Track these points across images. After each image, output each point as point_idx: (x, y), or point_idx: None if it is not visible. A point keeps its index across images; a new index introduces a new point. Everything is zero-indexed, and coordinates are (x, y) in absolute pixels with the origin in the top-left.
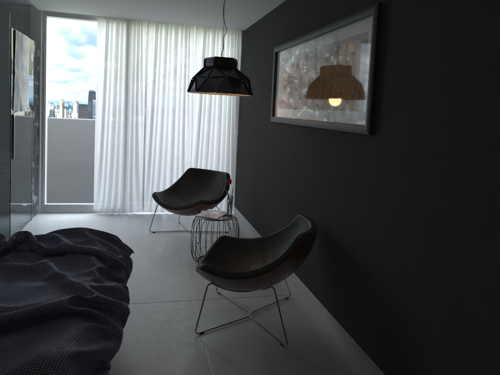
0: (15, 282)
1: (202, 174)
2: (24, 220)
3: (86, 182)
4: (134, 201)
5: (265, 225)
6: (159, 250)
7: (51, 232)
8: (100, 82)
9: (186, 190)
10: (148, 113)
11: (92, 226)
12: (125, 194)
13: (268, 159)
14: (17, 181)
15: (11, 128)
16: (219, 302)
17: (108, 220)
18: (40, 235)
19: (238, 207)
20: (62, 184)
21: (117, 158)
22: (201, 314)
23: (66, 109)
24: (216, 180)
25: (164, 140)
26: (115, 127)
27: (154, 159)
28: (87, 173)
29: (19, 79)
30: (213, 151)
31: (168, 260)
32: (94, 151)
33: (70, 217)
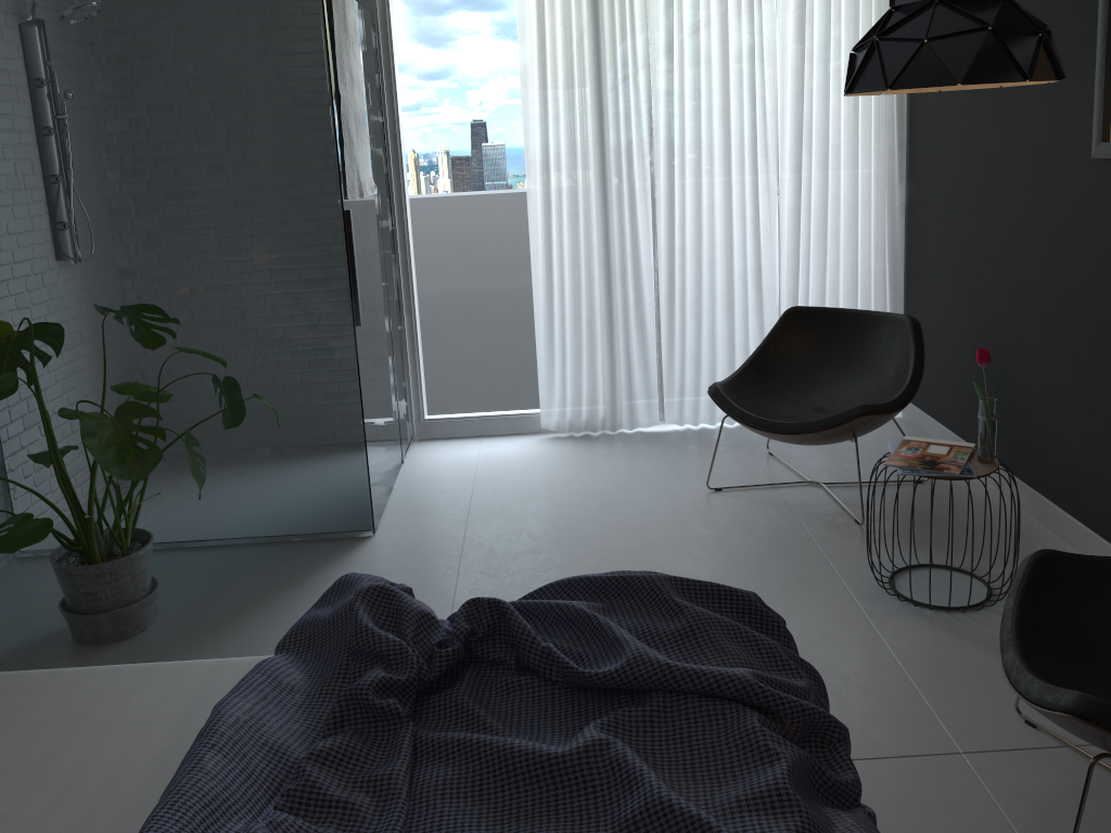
0: (531, 832)
1: (829, 321)
2: (392, 470)
3: (515, 359)
4: (638, 399)
5: (1070, 471)
6: (761, 551)
7: (553, 587)
8: (531, 97)
9: (788, 370)
10: (658, 167)
11: (553, 477)
12: (615, 383)
13: (1075, 275)
14: (372, 378)
15: (348, 246)
16: (1053, 766)
17: (585, 457)
18: (529, 603)
19: (923, 402)
20: (460, 367)
21: (590, 294)
22: (1023, 820)
23: (453, 178)
24: (875, 338)
25: (704, 236)
26: (579, 212)
27: (683, 289)
28: (517, 335)
29: (350, 115)
30: (838, 252)
31: (806, 591)
32: (532, 280)
33: (490, 450)
